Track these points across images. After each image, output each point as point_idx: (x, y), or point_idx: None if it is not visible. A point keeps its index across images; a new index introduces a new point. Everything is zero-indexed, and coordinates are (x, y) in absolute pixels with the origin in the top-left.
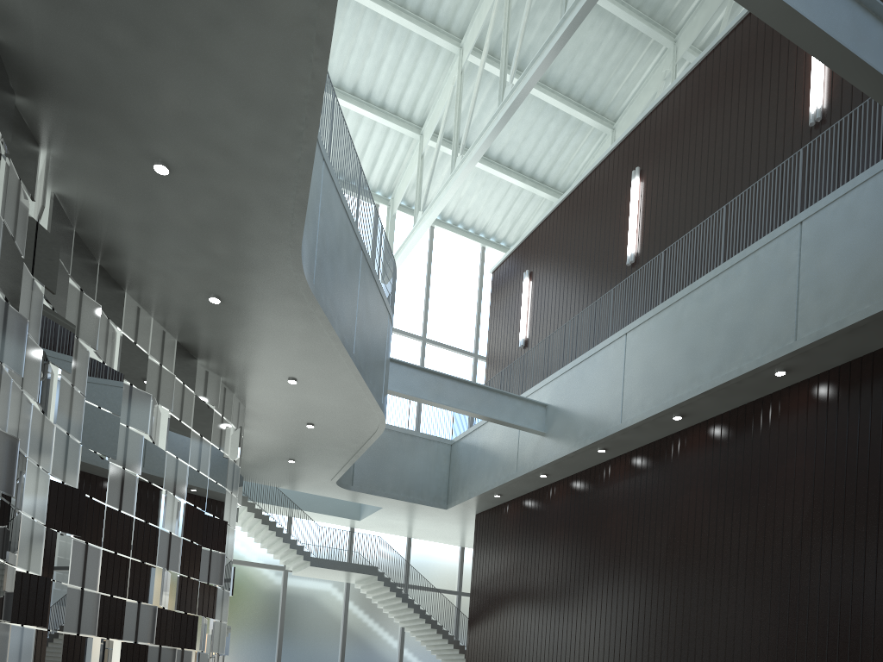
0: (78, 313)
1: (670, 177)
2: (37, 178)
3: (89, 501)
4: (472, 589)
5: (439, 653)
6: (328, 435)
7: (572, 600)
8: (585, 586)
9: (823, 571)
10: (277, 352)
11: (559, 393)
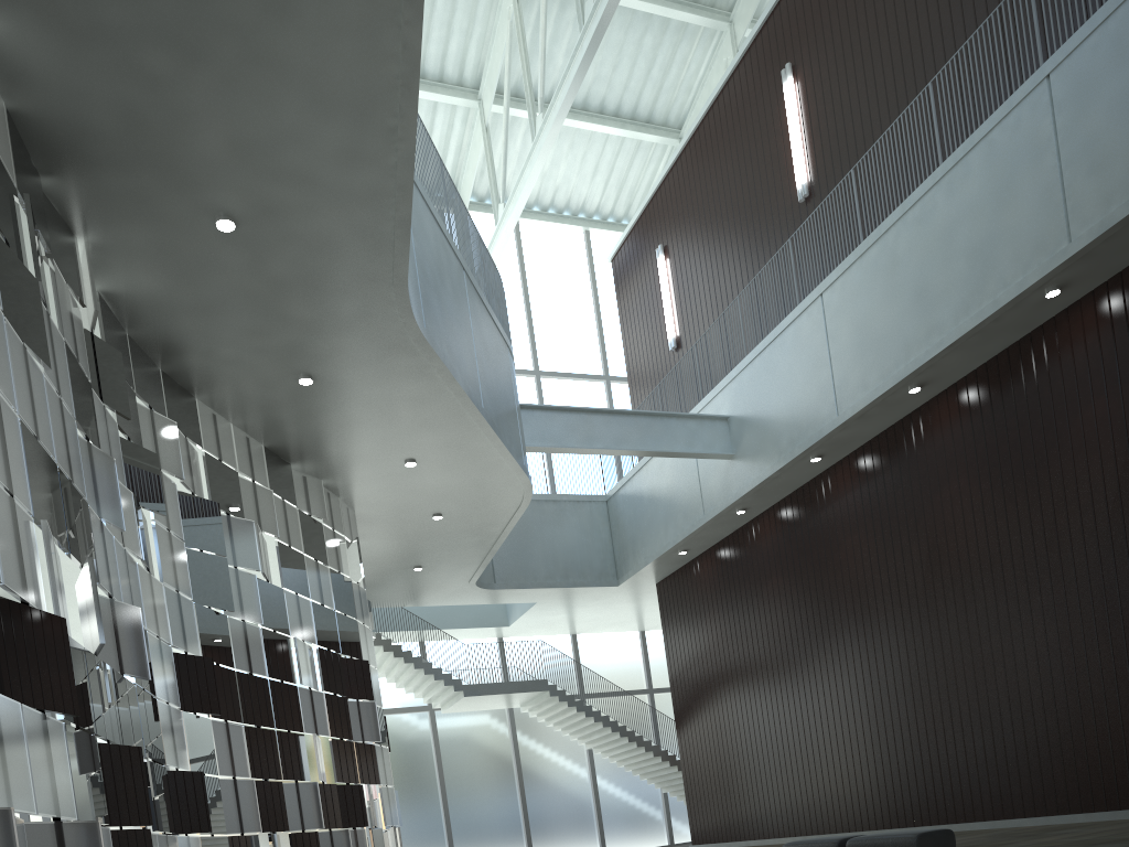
0: (154, 438)
1: (837, 65)
2: (82, 277)
3: (217, 669)
4: (671, 680)
5: (643, 772)
6: (461, 524)
7: (811, 664)
8: (827, 642)
9: None
10: (388, 431)
11: (742, 397)
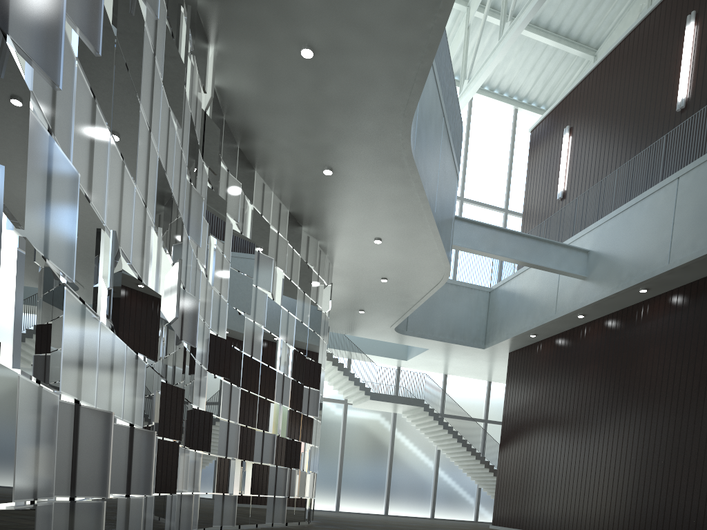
0: (226, 191)
1: None
2: (207, 73)
3: (232, 349)
4: (503, 417)
5: (470, 472)
6: (397, 288)
7: (603, 426)
8: (618, 414)
9: None
10: (370, 216)
11: (602, 239)
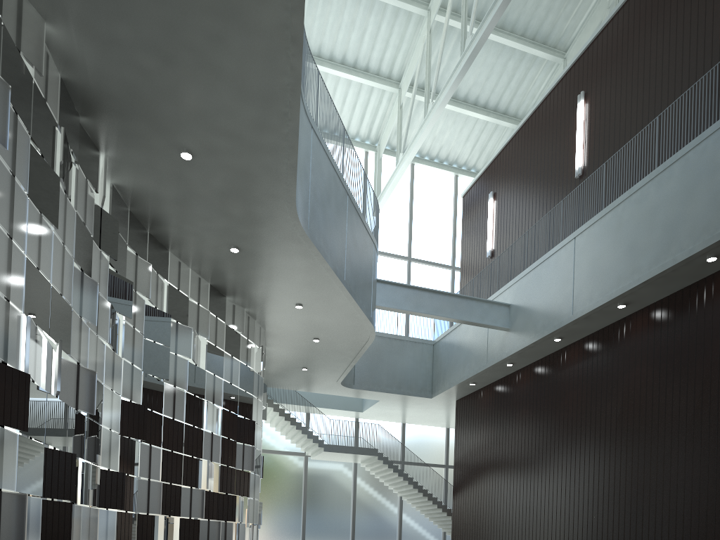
0: (135, 272)
1: (611, 97)
2: (99, 175)
3: (150, 413)
4: (455, 462)
5: (431, 516)
6: (331, 346)
7: (537, 467)
8: (548, 455)
9: None
10: (285, 285)
11: (519, 294)
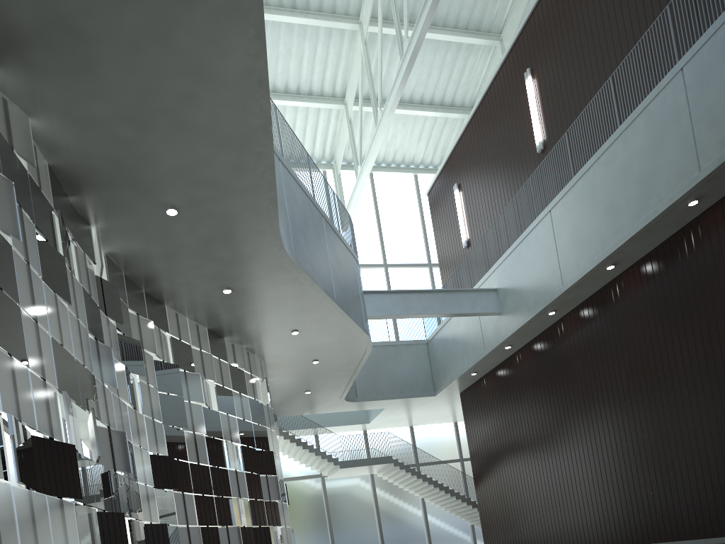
0: (139, 331)
1: (558, 67)
2: (94, 247)
3: (177, 462)
4: (470, 454)
5: (456, 512)
6: (331, 365)
7: (555, 442)
8: (564, 428)
9: None
10: (279, 315)
11: (505, 276)
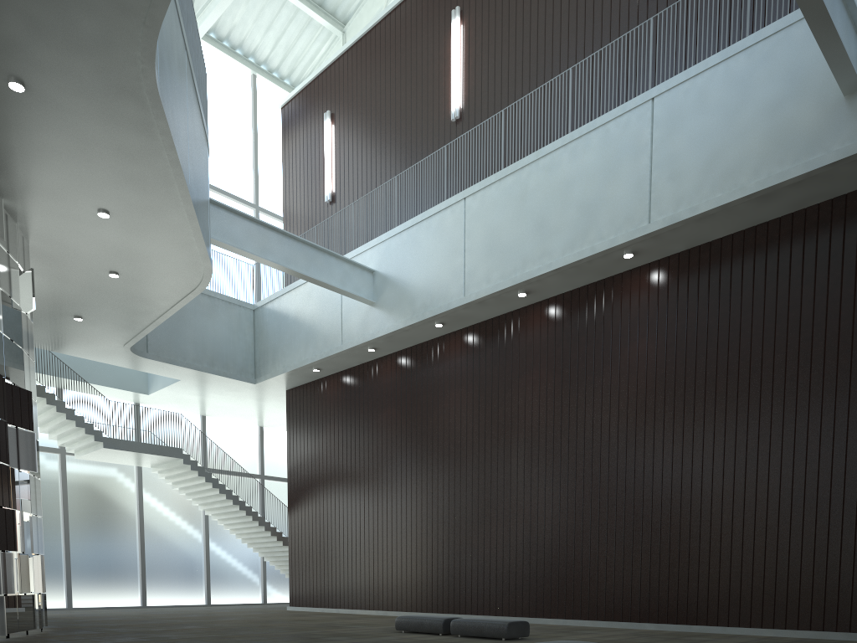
0: None
1: (496, 26)
2: None
3: None
4: (289, 472)
5: (252, 542)
6: (135, 289)
7: (410, 481)
8: (424, 467)
9: (665, 449)
10: (91, 173)
11: (388, 259)
